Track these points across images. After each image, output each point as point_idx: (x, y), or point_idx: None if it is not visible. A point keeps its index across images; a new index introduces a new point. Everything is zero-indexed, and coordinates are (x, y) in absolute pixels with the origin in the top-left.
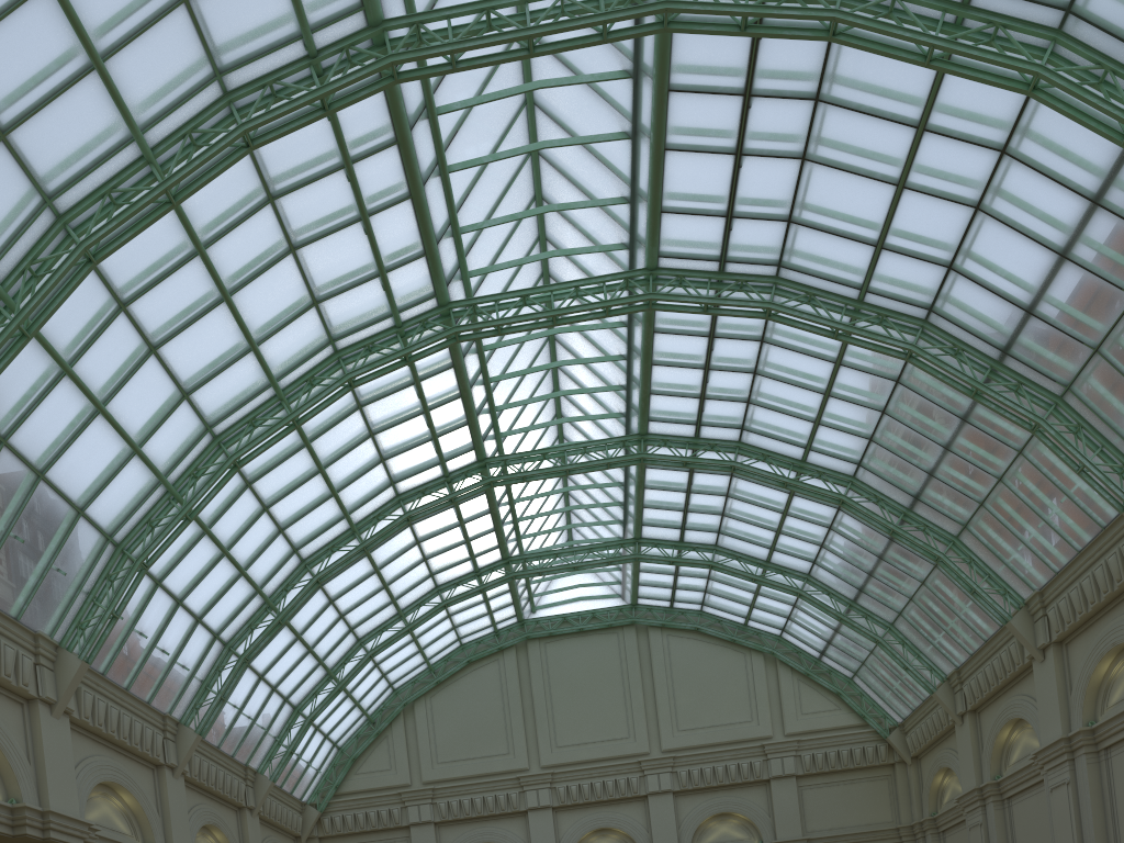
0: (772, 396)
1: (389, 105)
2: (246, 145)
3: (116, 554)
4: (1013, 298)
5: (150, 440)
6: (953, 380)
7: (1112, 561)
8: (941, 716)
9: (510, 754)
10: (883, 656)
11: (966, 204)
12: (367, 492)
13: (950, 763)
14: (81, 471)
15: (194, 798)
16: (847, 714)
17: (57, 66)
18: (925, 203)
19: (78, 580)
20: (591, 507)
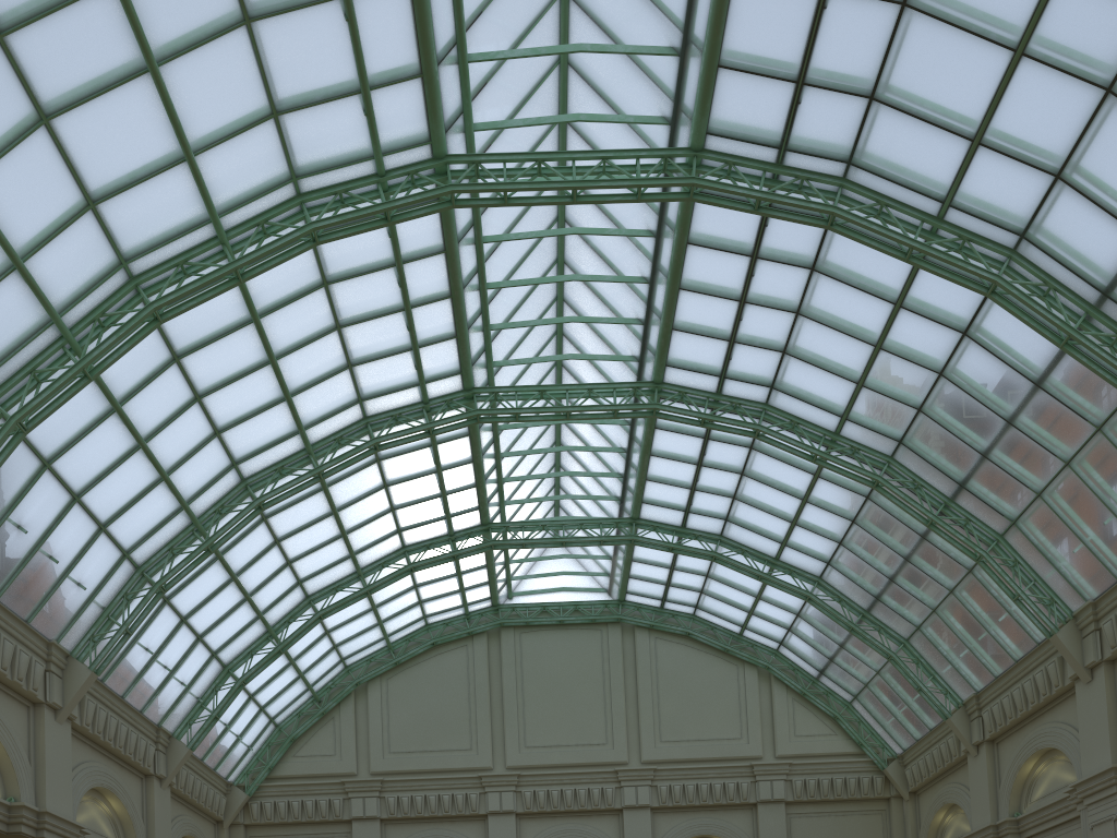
0: (813, 346)
1: None
2: None
3: None
4: None
5: (38, 256)
6: (1040, 325)
7: None
8: (951, 746)
9: (473, 750)
10: (890, 678)
11: (1096, 84)
12: (328, 405)
13: (956, 798)
14: None
15: (85, 753)
16: (844, 740)
17: None
18: (1045, 80)
19: None
20: (586, 475)
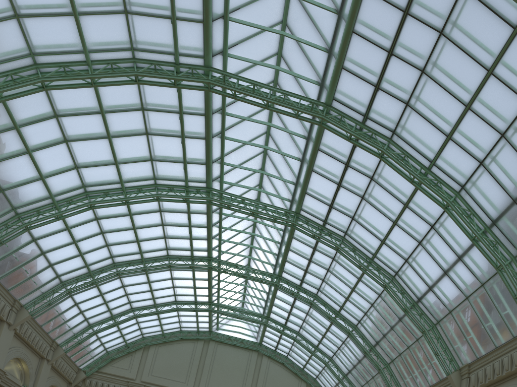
0: (332, 282)
1: (205, 100)
2: (135, 80)
3: (15, 217)
4: (425, 281)
5: (51, 177)
6: (398, 302)
7: None
8: None
9: (185, 383)
10: None
11: (416, 240)
12: (153, 247)
13: None
14: (9, 173)
15: (17, 343)
16: None
17: (55, 4)
18: (402, 233)
19: None
20: (252, 296)
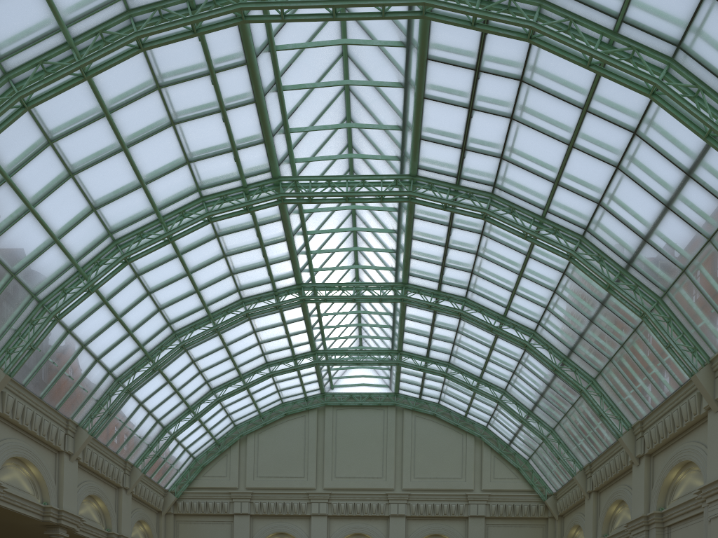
0: (486, 271)
1: (241, 38)
2: (138, 47)
3: (38, 307)
4: (636, 229)
5: (67, 235)
6: (595, 277)
7: (683, 407)
8: (577, 491)
9: (305, 478)
10: (546, 449)
11: (610, 164)
12: (220, 293)
13: (580, 522)
14: (15, 248)
15: (85, 476)
16: (522, 482)
17: None
18: (585, 159)
19: (9, 320)
20: (371, 326)
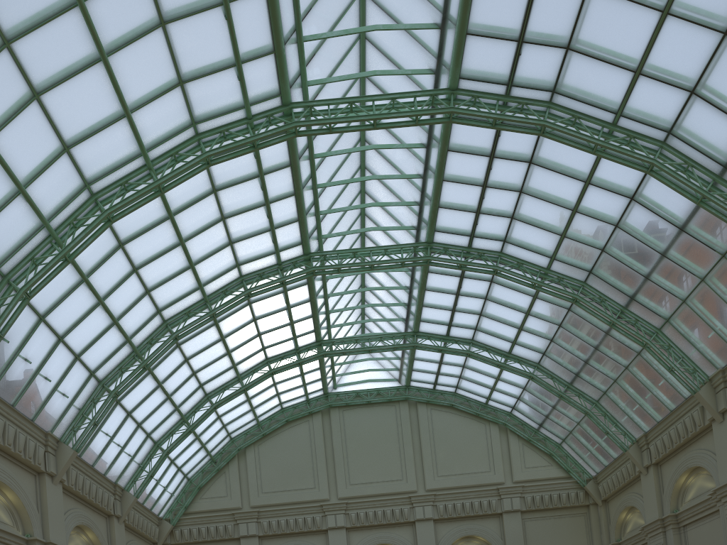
0: (531, 212)
1: None
2: None
3: (3, 284)
4: None
5: (34, 184)
6: (683, 190)
7: None
8: (629, 468)
9: (316, 488)
10: (587, 426)
11: (717, 30)
12: (217, 269)
13: (634, 503)
14: None
15: (71, 503)
16: (557, 469)
17: None
18: (683, 29)
19: None
20: (383, 306)
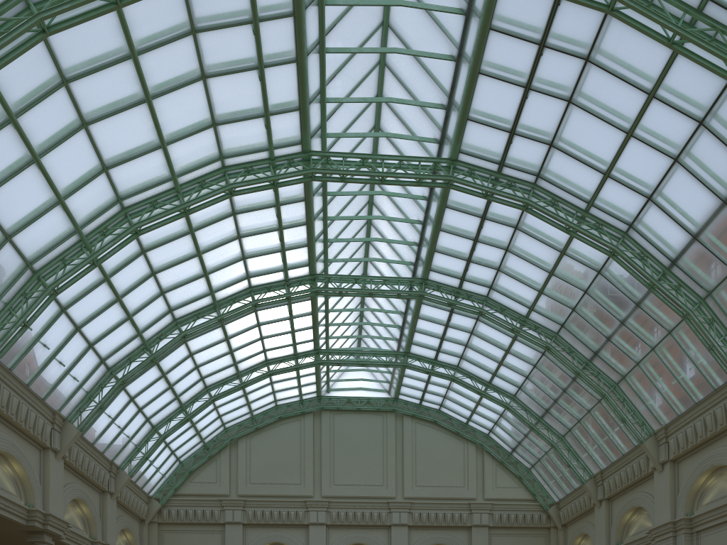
0: (514, 268)
1: None
2: None
3: (33, 279)
4: (687, 226)
5: (73, 196)
6: (638, 275)
7: (718, 411)
8: (586, 500)
9: (302, 485)
10: (553, 457)
11: (669, 156)
12: (229, 279)
13: (587, 531)
14: (13, 205)
15: (70, 478)
16: (524, 491)
17: None
18: (643, 150)
19: None
20: (379, 325)
